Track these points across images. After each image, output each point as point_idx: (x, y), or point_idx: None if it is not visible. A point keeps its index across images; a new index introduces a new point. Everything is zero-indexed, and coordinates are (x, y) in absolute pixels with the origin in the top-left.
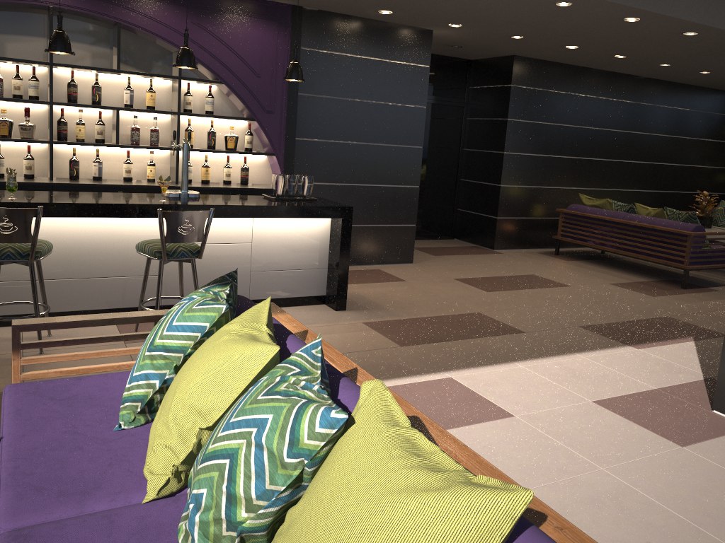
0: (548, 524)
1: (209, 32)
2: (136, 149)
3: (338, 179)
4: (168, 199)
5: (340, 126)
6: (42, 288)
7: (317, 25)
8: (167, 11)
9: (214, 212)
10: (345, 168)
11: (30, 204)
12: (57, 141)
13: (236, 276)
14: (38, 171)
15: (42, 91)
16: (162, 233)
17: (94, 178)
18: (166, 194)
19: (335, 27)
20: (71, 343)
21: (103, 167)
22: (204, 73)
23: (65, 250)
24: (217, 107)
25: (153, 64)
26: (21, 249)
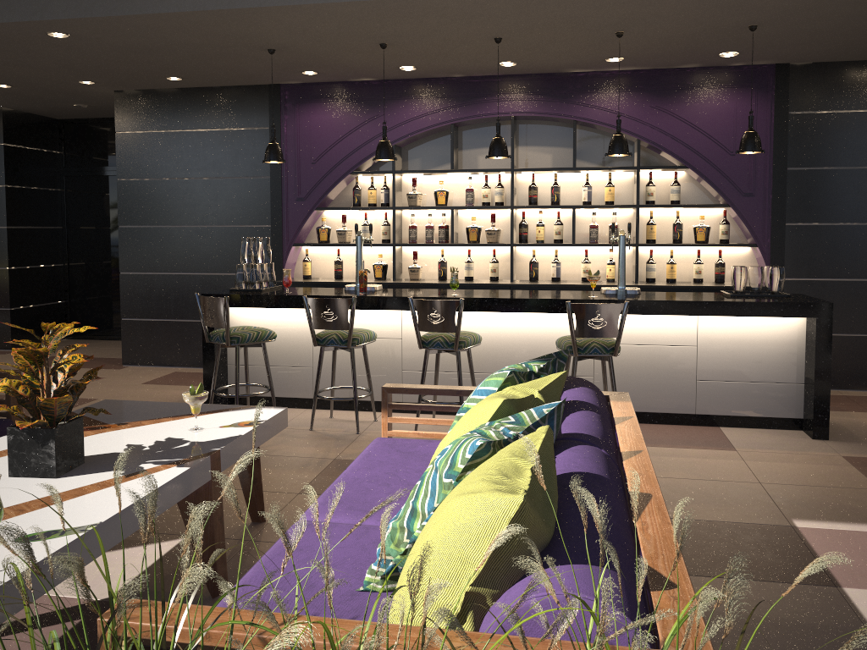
0: (666, 592)
1: (671, 113)
2: (596, 248)
3: (852, 274)
4: (601, 295)
5: (853, 204)
6: (472, 378)
7: (811, 81)
8: (623, 100)
9: (644, 308)
10: (862, 258)
11: (465, 299)
12: (517, 244)
13: (564, 355)
14: (503, 274)
15: (507, 197)
16: (571, 326)
17: (552, 279)
18: (602, 290)
19: (838, 80)
20: (426, 408)
21: (563, 268)
22: (669, 159)
23: (499, 345)
24: (685, 195)
25: (613, 157)
26: (448, 338)
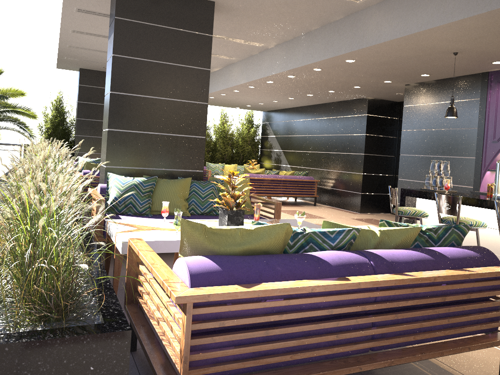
0: (239, 287)
1: None
2: None
3: None
4: None
5: None
6: None
7: None
8: None
9: None
10: None
11: None
12: None
13: (461, 227)
14: None
15: None
16: None
17: None
18: None
19: None
20: None
21: None
22: None
23: None
24: None
25: None
26: None
